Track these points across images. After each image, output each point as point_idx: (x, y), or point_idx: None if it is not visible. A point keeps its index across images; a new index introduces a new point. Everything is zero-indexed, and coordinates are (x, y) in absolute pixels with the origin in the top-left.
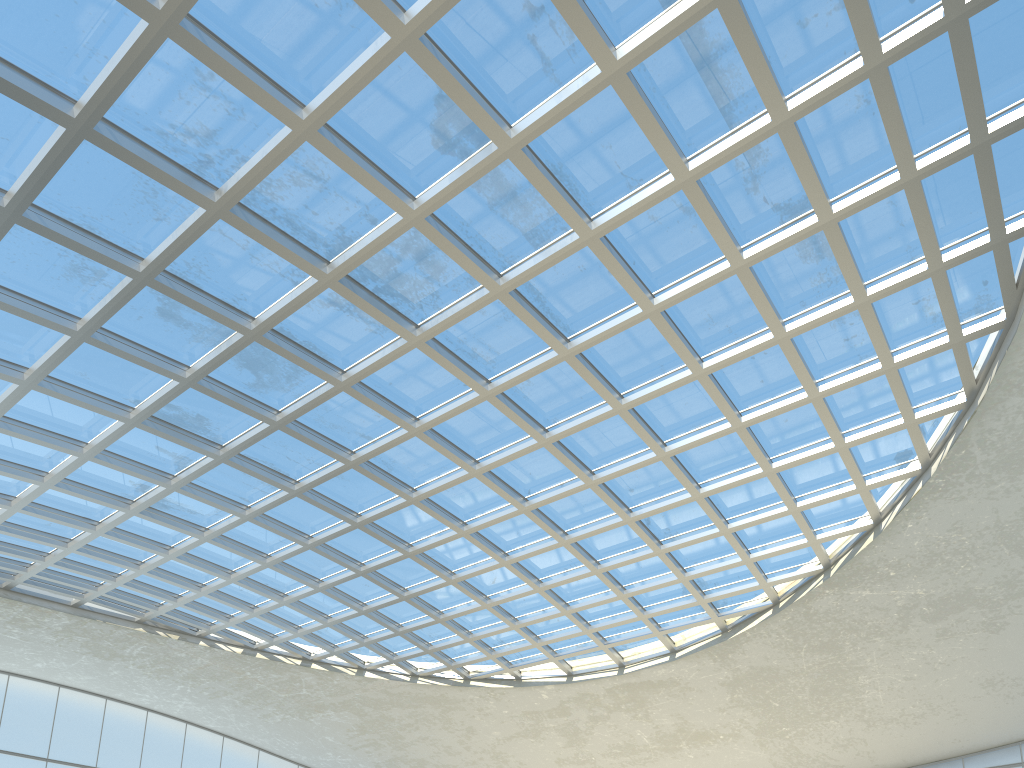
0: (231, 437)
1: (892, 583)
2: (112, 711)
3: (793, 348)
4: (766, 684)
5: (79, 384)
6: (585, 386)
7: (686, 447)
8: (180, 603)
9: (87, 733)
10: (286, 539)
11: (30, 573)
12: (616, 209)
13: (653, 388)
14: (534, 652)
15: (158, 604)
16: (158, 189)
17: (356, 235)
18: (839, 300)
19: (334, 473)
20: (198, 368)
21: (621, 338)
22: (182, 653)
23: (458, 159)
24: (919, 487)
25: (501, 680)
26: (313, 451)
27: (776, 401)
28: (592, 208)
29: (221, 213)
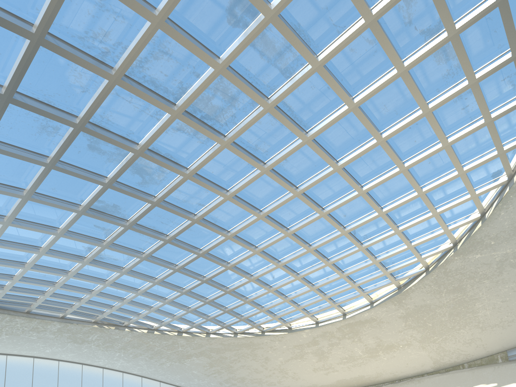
0: (132, 214)
1: (493, 248)
2: (86, 370)
3: (433, 117)
4: (424, 314)
5: (52, 195)
6: (317, 158)
7: (374, 186)
8: (114, 309)
9: (75, 383)
10: (164, 268)
11: (38, 303)
12: (331, 46)
13: (355, 153)
14: (297, 313)
15: (103, 312)
16: (82, 73)
17: (189, 85)
18: (458, 85)
19: (186, 227)
20: (112, 176)
21: (336, 127)
22: (117, 336)
23: (242, 29)
24: (507, 190)
25: (281, 330)
26: (174, 217)
27: (423, 152)
28: (317, 49)
29: (116, 81)
